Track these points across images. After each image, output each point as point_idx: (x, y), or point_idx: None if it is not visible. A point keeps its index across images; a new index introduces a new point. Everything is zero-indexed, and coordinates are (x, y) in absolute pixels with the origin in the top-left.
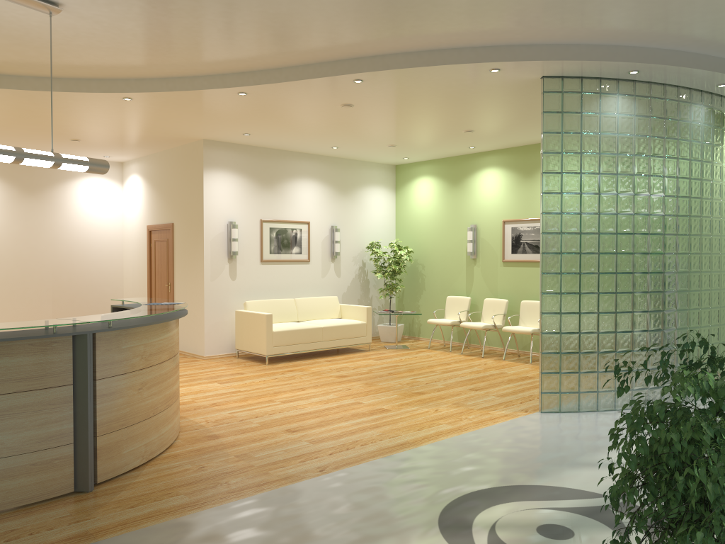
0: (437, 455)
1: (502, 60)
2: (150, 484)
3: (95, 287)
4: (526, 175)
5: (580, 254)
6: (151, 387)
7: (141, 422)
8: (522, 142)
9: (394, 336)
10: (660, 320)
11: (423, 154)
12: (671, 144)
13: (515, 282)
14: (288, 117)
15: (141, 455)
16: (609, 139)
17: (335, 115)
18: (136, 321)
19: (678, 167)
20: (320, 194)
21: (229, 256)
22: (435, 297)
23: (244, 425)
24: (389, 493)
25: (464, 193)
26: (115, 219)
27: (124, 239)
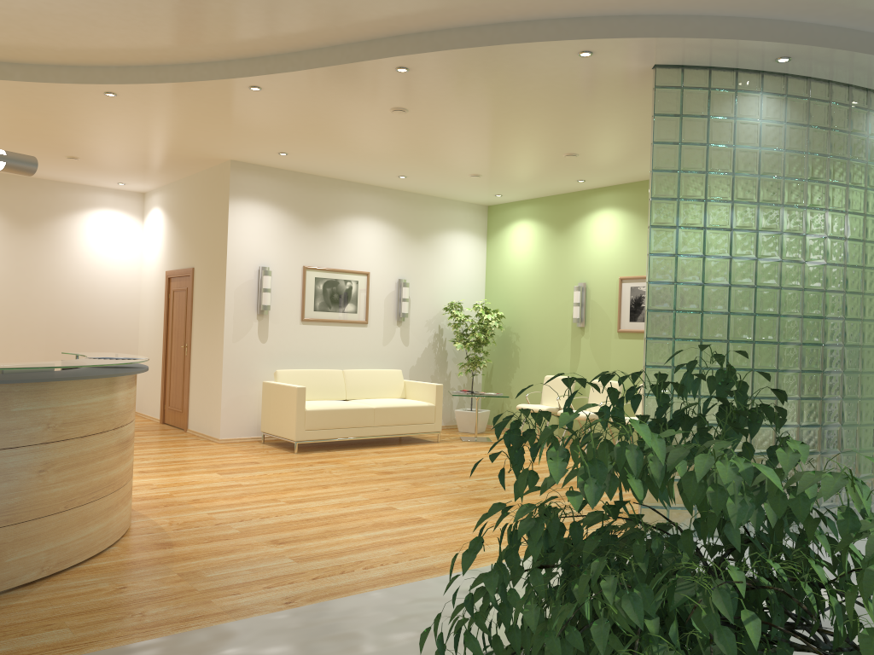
0: (467, 589)
1: (593, 37)
2: (33, 608)
3: (101, 348)
4: None
5: (701, 313)
6: (63, 469)
7: (41, 518)
8: (646, 174)
9: (475, 426)
10: (817, 412)
11: (519, 190)
12: (838, 165)
13: (633, 359)
14: (327, 127)
15: (40, 565)
16: (748, 154)
17: (389, 126)
18: (46, 375)
19: (848, 198)
20: (385, 238)
21: (258, 311)
22: (531, 377)
23: (218, 531)
24: (369, 644)
25: (571, 241)
26: (131, 264)
27: (142, 289)
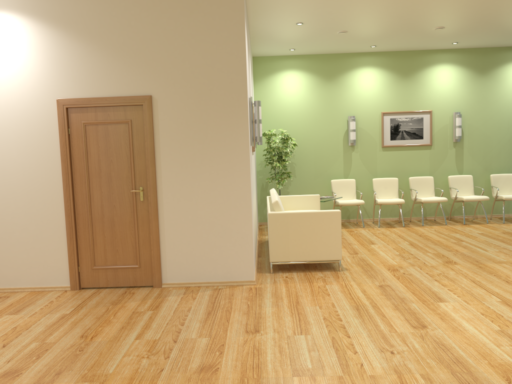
0: None
1: None
2: None
3: None
4: (403, 75)
5: None
6: None
7: None
8: (411, 47)
9: None
10: None
11: (317, 48)
12: None
13: (394, 163)
14: None
15: None
16: None
17: None
18: None
19: None
20: (251, 76)
21: (252, 143)
22: (309, 183)
23: None
24: None
25: (339, 87)
26: None
27: None
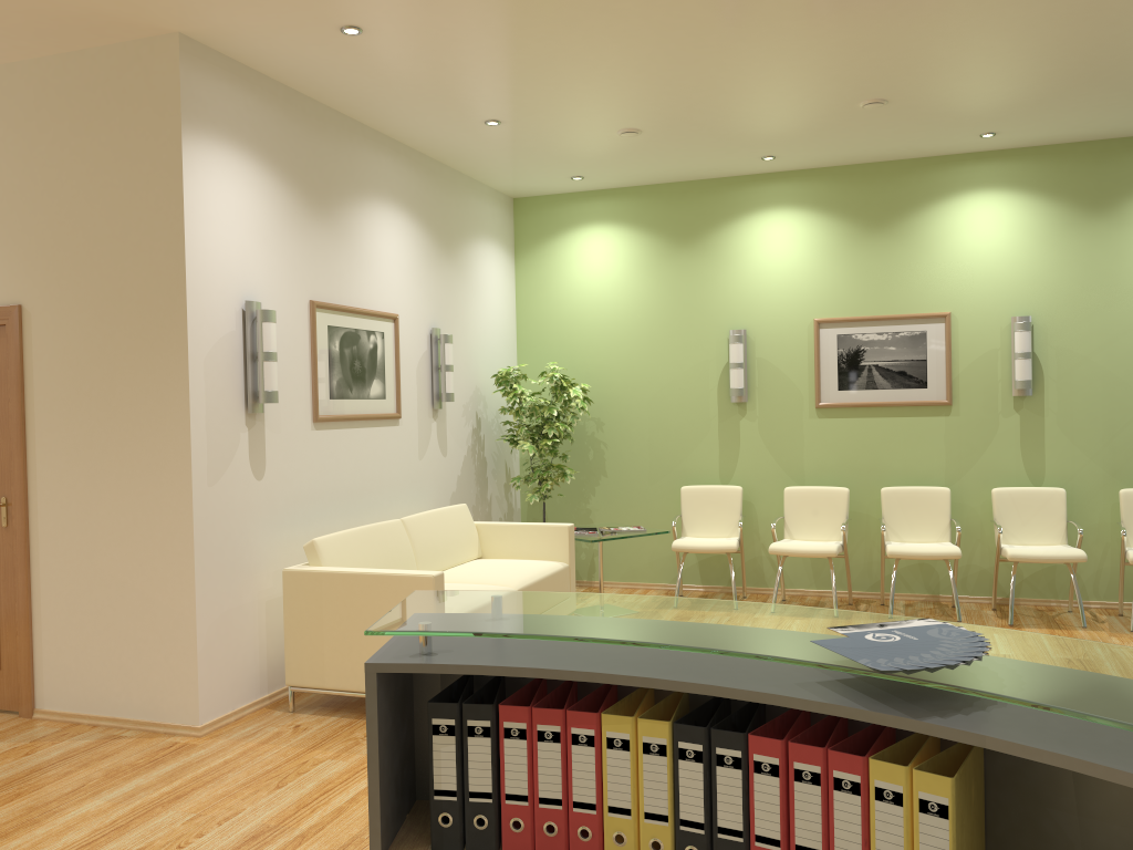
0: None
1: None
2: None
3: None
4: (872, 225)
5: None
6: None
7: None
8: (880, 154)
9: None
10: None
11: (631, 170)
12: None
13: (848, 449)
14: None
15: None
16: None
17: None
18: None
19: None
20: (411, 246)
21: (250, 405)
22: (636, 491)
23: None
24: None
25: (709, 261)
26: None
27: None
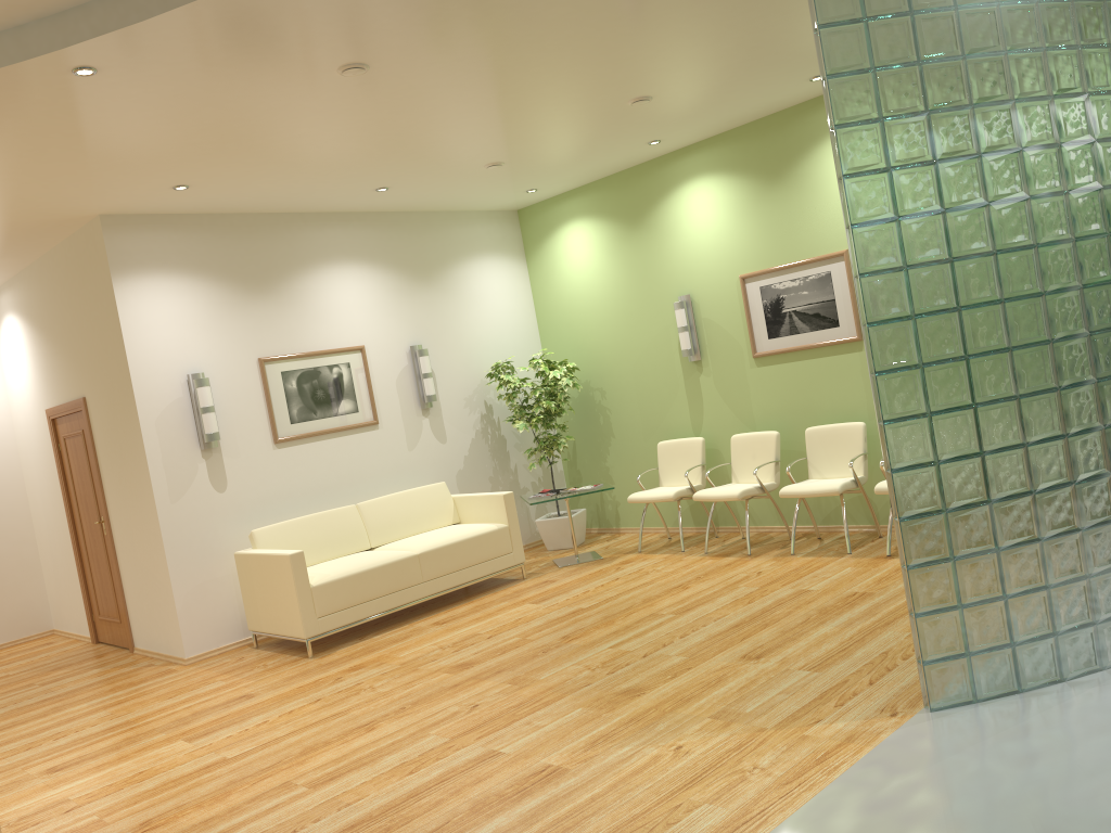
0: None
1: None
2: None
3: None
4: (771, 178)
5: (959, 311)
6: None
7: None
8: (752, 112)
9: (570, 537)
10: None
11: (562, 176)
12: None
13: (785, 393)
14: (240, 125)
15: None
16: (982, 17)
17: (342, 103)
18: None
19: None
20: (376, 288)
21: (202, 444)
22: (636, 448)
23: None
24: None
25: (655, 237)
26: None
27: (19, 443)
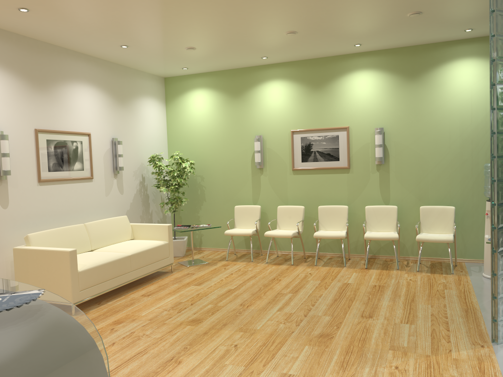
0: None
1: None
2: None
3: None
4: (315, 87)
5: None
6: None
7: None
8: (315, 54)
9: (182, 250)
10: None
11: (207, 64)
12: None
13: (306, 189)
14: None
15: None
16: None
17: None
18: None
19: None
20: (99, 102)
21: None
22: (218, 208)
23: None
24: None
25: (246, 104)
26: None
27: None
